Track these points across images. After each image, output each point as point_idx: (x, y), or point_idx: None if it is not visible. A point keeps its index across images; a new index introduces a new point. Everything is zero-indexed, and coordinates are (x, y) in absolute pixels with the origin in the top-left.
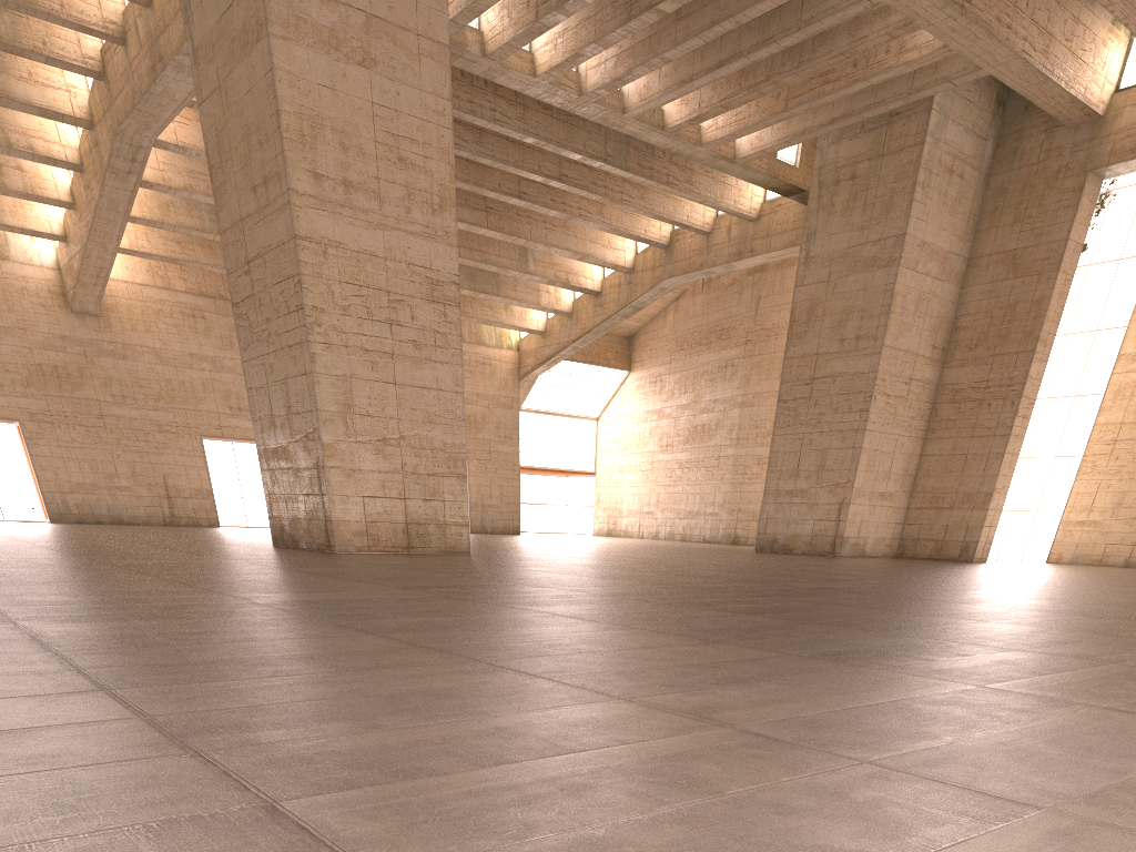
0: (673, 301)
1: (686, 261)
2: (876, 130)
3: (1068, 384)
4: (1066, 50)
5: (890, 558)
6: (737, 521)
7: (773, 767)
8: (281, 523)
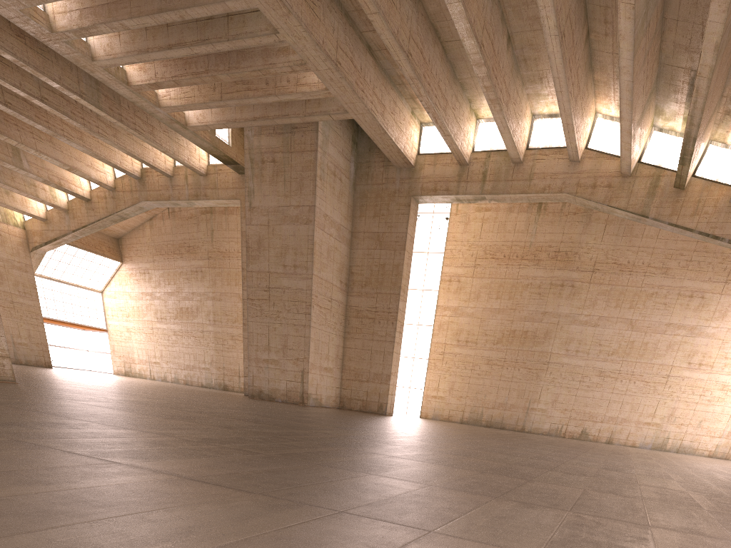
0: (148, 220)
1: (157, 192)
2: (284, 134)
3: (414, 317)
4: (392, 119)
5: (337, 409)
6: (224, 375)
7: None
8: None
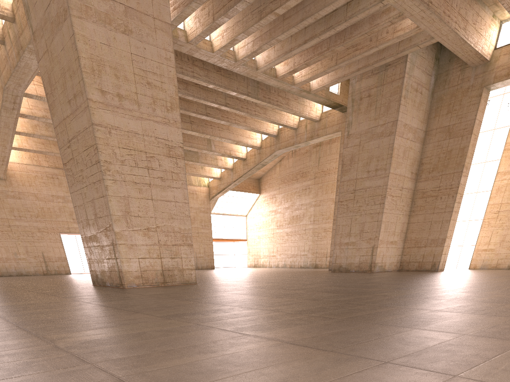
0: (278, 161)
1: (286, 142)
2: (379, 73)
3: (473, 187)
4: (473, 28)
5: (397, 271)
6: (316, 258)
7: None
8: (96, 273)
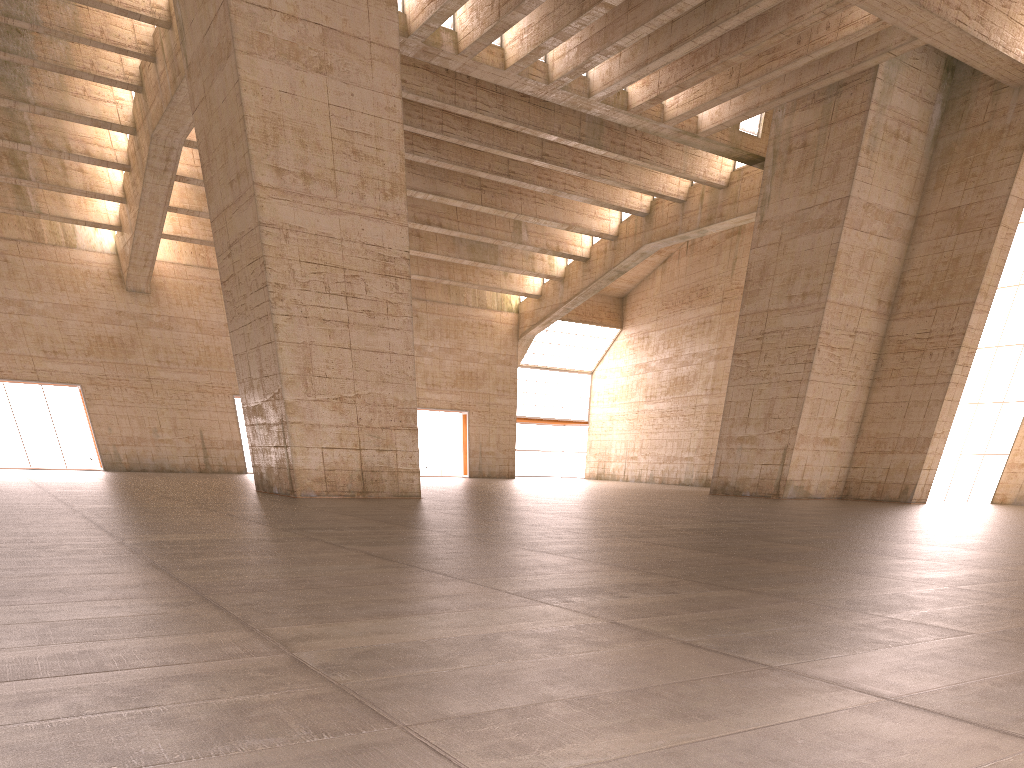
0: (661, 263)
1: (663, 227)
2: (826, 100)
3: (1018, 333)
4: (1004, 16)
5: (834, 499)
6: (709, 465)
7: (244, 687)
8: (260, 471)
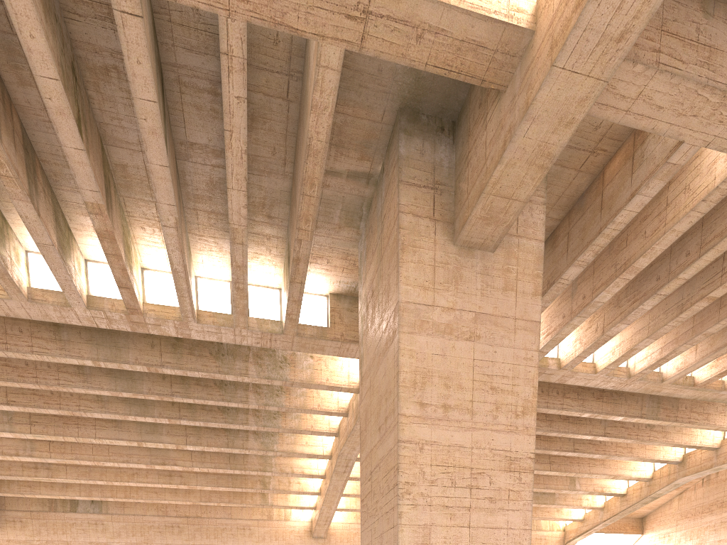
0: (677, 494)
1: (697, 466)
2: None
3: None
4: None
5: None
6: None
7: None
8: None
